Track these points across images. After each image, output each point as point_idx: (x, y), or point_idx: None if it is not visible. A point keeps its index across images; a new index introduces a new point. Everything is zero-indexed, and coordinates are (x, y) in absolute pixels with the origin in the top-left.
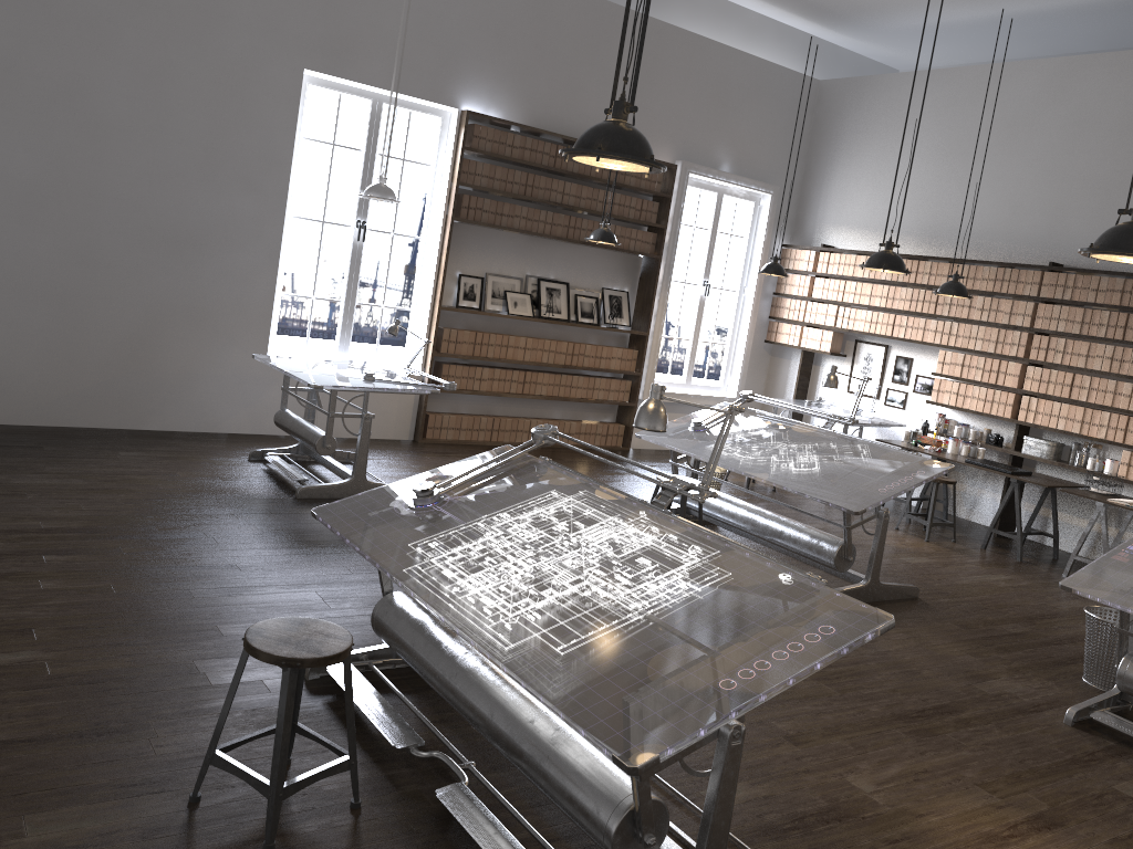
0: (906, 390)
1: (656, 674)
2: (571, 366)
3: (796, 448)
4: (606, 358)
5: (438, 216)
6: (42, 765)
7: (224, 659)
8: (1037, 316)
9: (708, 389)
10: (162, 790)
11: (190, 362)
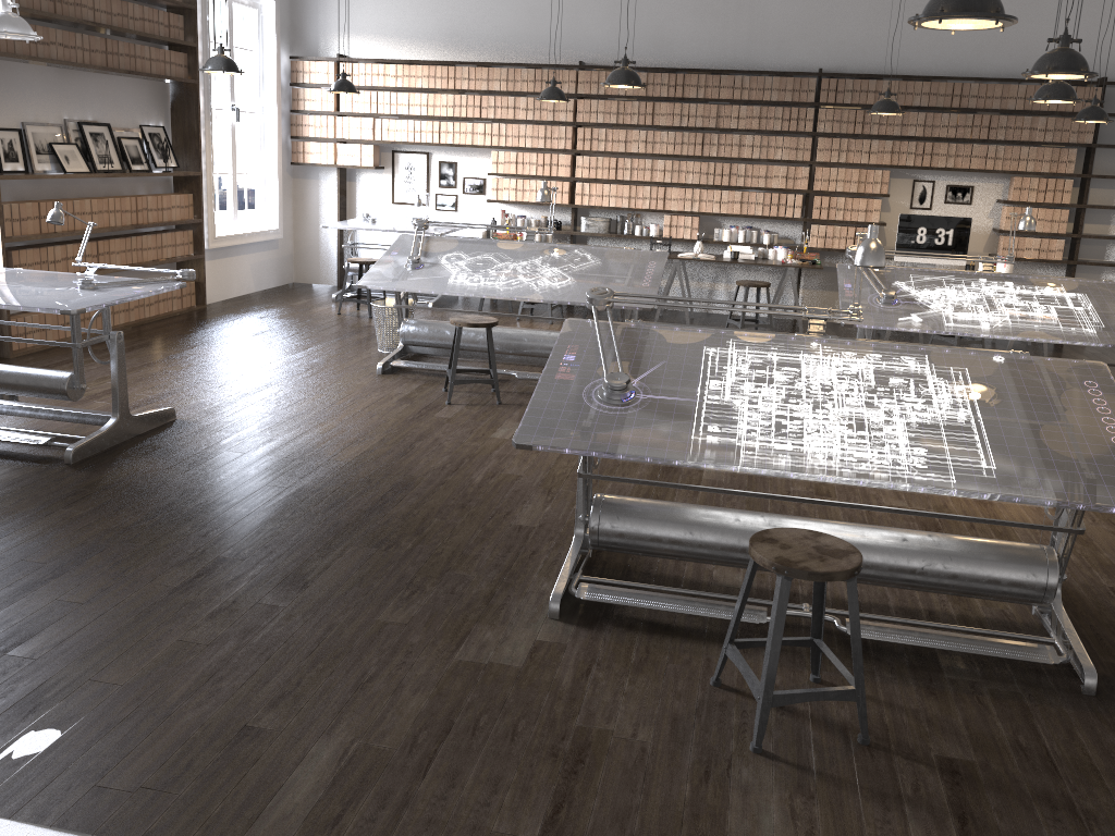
0: (456, 193)
1: (1076, 453)
2: (142, 225)
3: (530, 265)
4: (168, 209)
5: None
6: (625, 814)
7: (467, 642)
8: (578, 111)
9: (252, 224)
10: (728, 761)
11: None
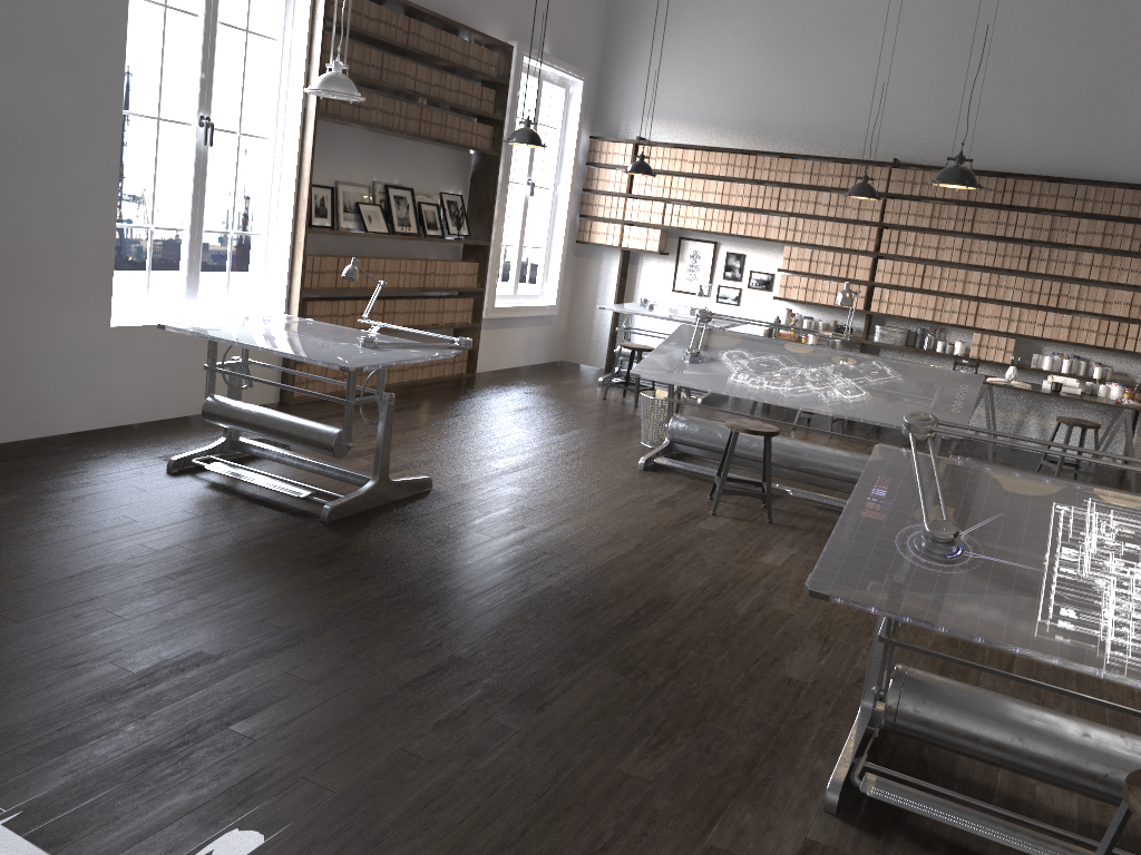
0: (740, 287)
1: None
2: (428, 289)
3: (819, 372)
4: (453, 275)
5: (292, 109)
6: None
7: (721, 822)
8: (886, 211)
9: (530, 298)
10: None
11: (11, 338)
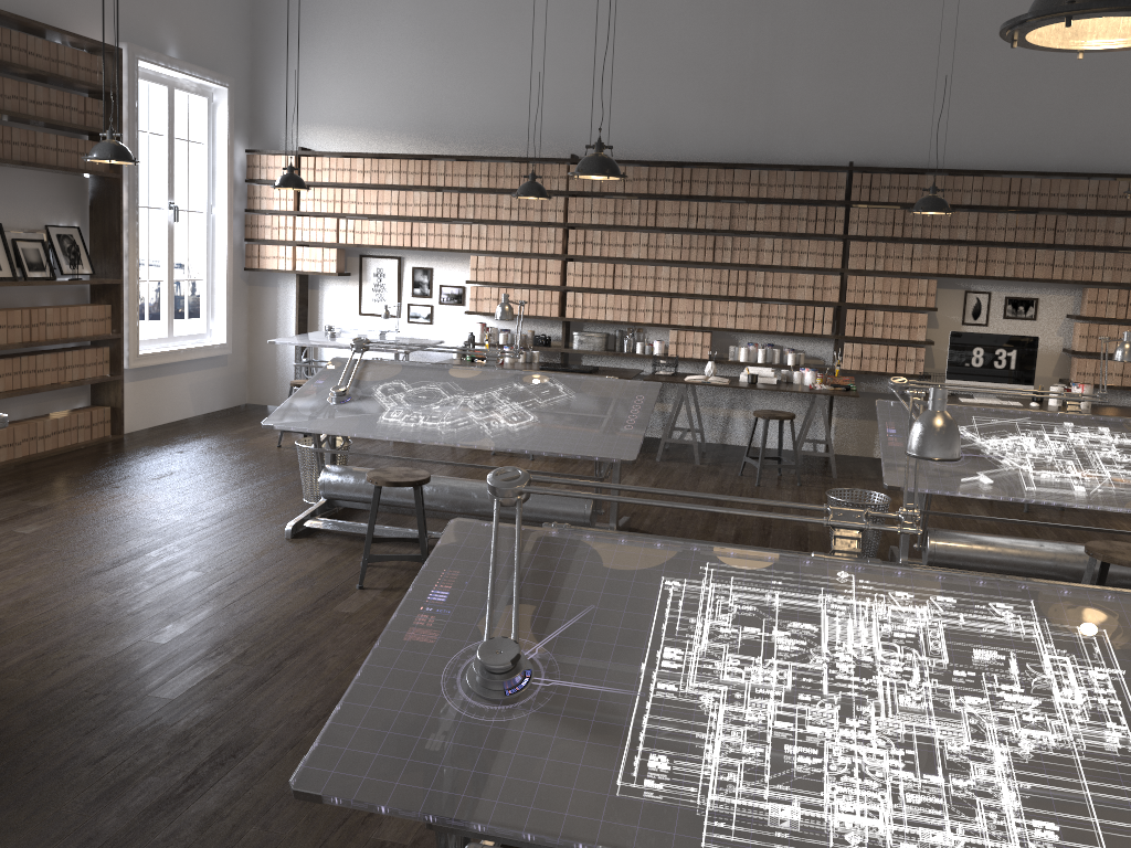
0: (431, 303)
1: None
2: (35, 343)
3: (485, 398)
4: (75, 323)
5: None
6: None
7: None
8: (569, 211)
9: (193, 338)
10: None
11: None
